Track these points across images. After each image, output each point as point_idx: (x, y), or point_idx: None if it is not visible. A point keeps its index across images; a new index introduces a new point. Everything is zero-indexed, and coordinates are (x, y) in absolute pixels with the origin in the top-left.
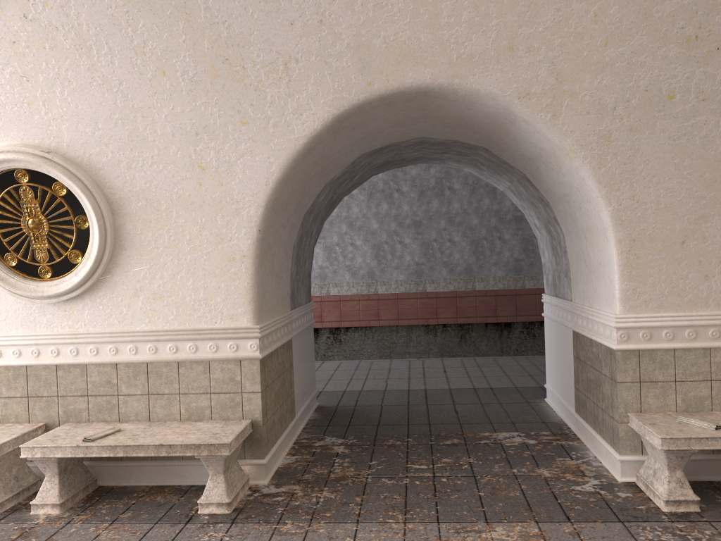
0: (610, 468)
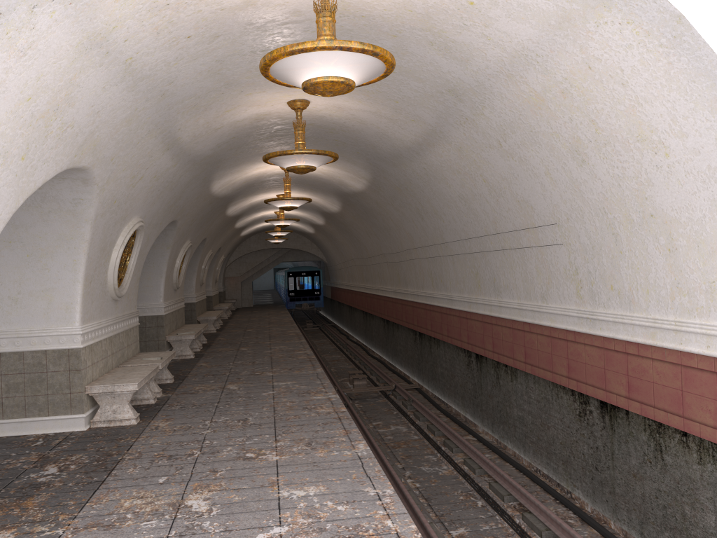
0: None
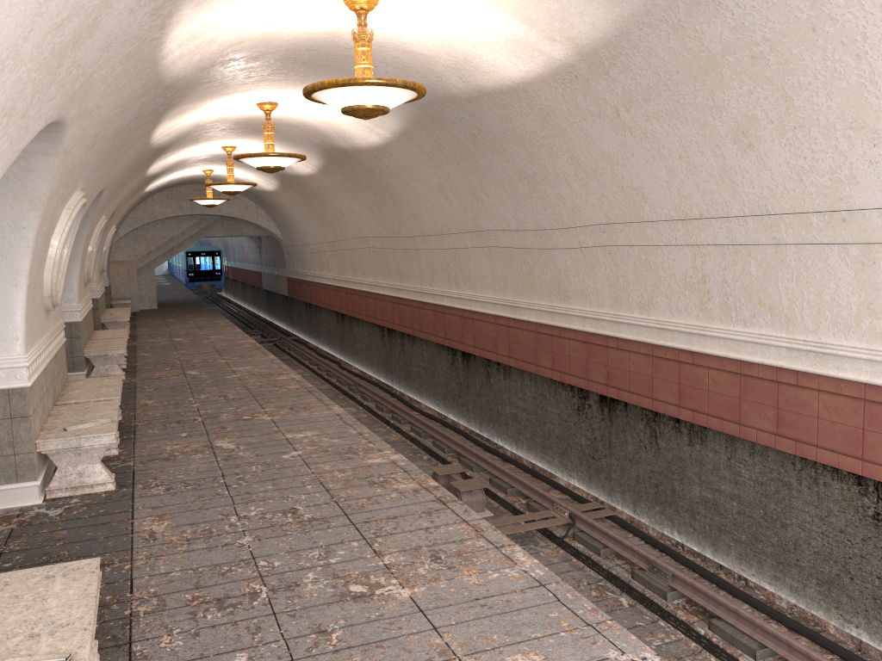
0: (12, 504)
